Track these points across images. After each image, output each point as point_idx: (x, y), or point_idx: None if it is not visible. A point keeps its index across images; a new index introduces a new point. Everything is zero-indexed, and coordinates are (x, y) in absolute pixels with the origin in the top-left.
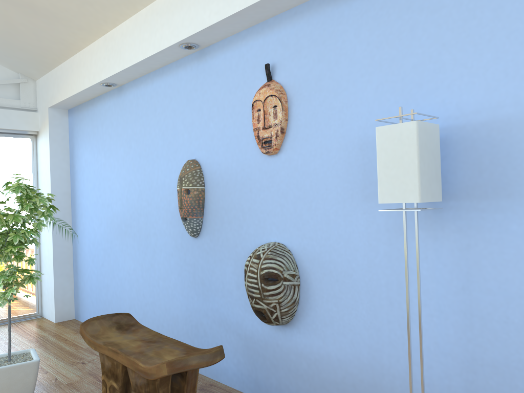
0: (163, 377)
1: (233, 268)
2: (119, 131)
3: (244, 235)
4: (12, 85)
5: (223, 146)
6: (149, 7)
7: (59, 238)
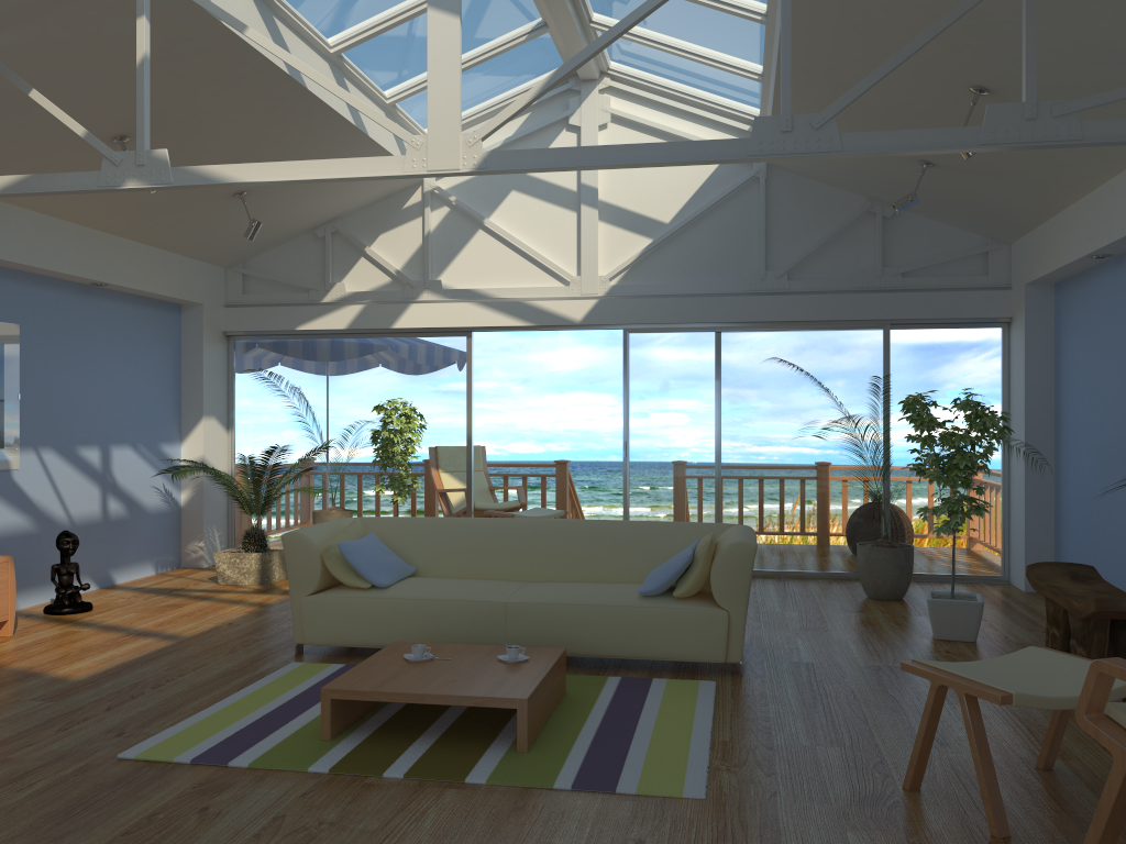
0: (1098, 621)
1: None
2: (1116, 320)
3: None
4: (977, 255)
5: None
6: None
7: (1034, 471)
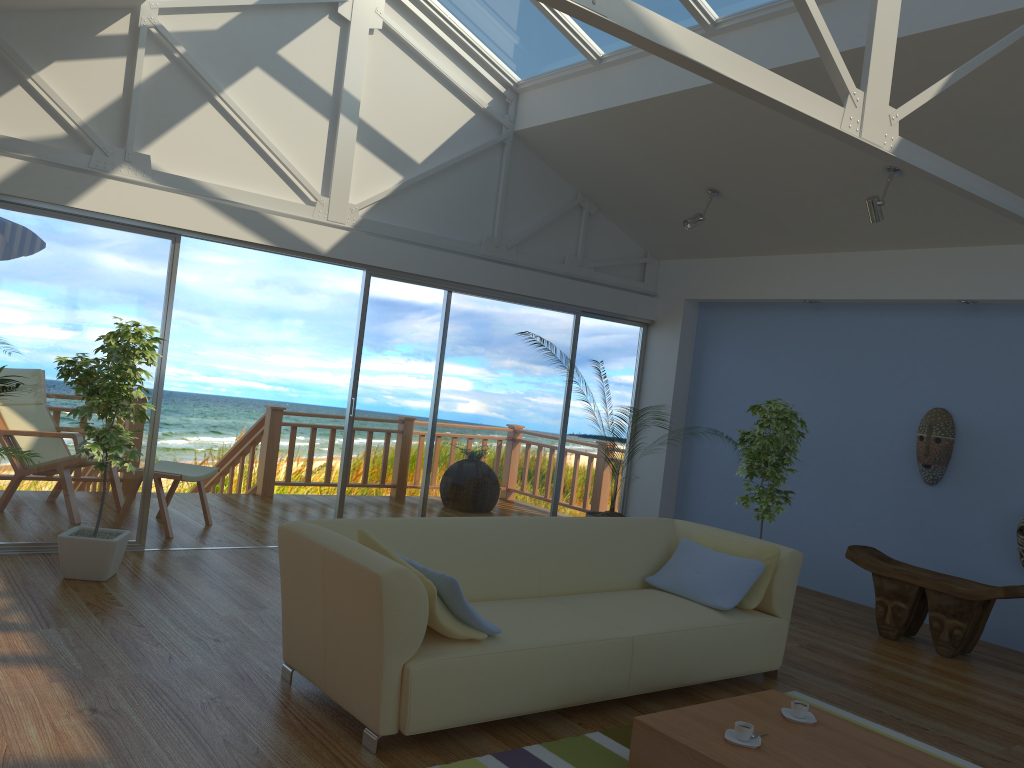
0: (980, 601)
1: (985, 522)
2: (807, 351)
3: (1008, 493)
4: (637, 263)
5: (992, 405)
6: (919, 251)
7: (671, 450)
